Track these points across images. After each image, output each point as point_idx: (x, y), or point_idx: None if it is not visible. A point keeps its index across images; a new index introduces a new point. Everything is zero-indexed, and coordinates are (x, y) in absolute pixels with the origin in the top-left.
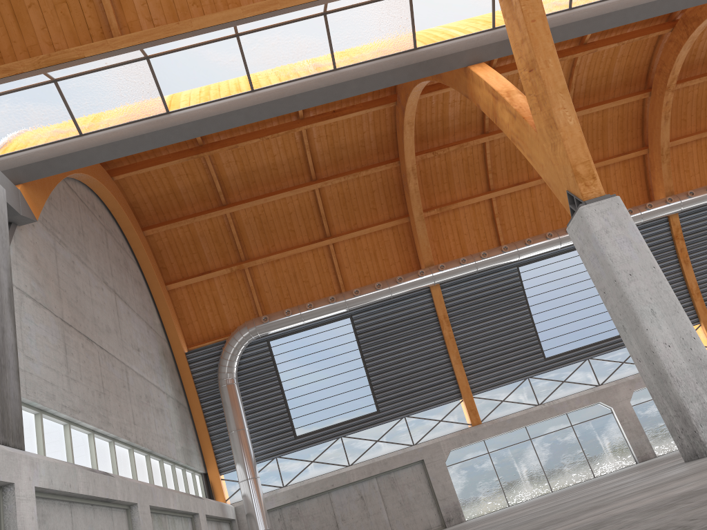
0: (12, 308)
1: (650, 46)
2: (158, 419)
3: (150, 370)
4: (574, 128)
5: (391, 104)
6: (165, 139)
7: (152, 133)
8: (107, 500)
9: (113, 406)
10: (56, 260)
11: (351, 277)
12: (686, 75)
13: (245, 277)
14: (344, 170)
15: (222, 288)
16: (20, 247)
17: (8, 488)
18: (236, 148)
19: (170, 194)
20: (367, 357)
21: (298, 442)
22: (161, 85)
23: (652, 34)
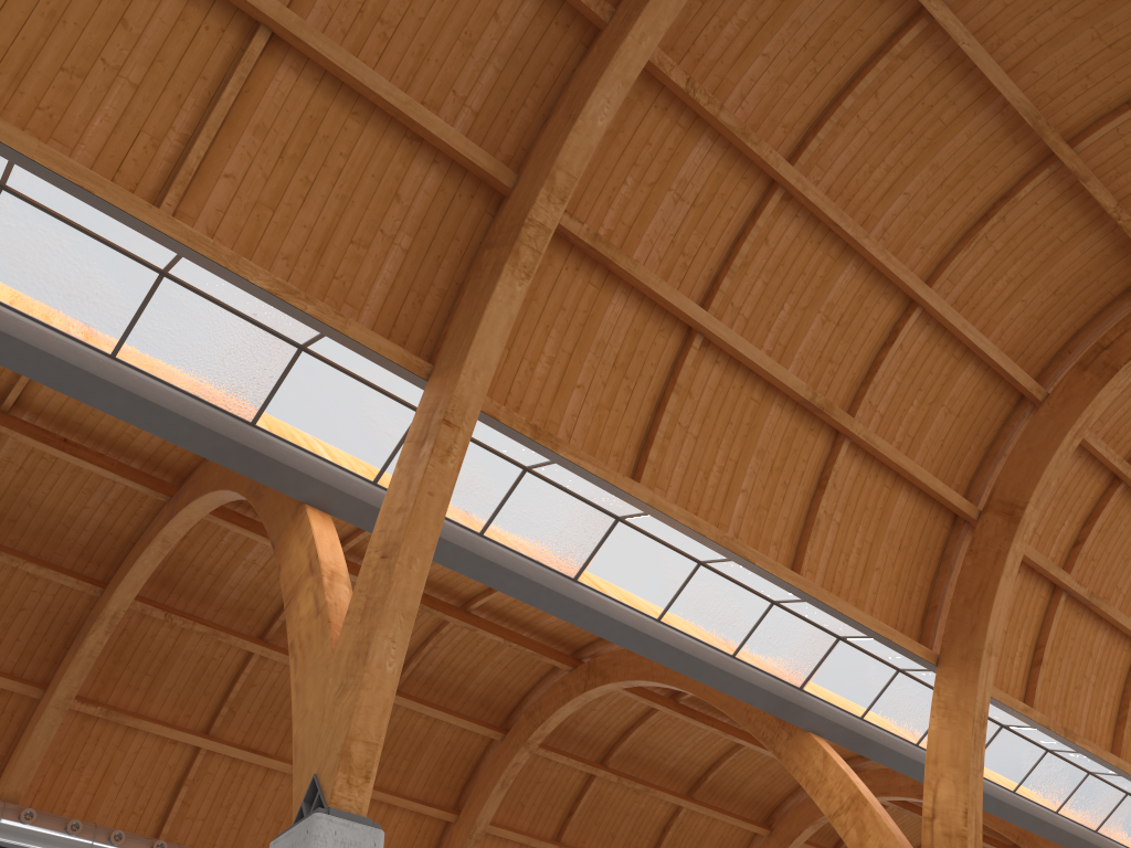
0: None
1: (537, 673)
2: None
3: None
4: (389, 679)
5: (161, 496)
6: None
7: None
8: None
9: None
10: None
11: None
12: (556, 743)
13: None
14: (3, 540)
15: None
16: None
17: None
18: None
19: None
20: None
21: None
22: None
23: (548, 659)
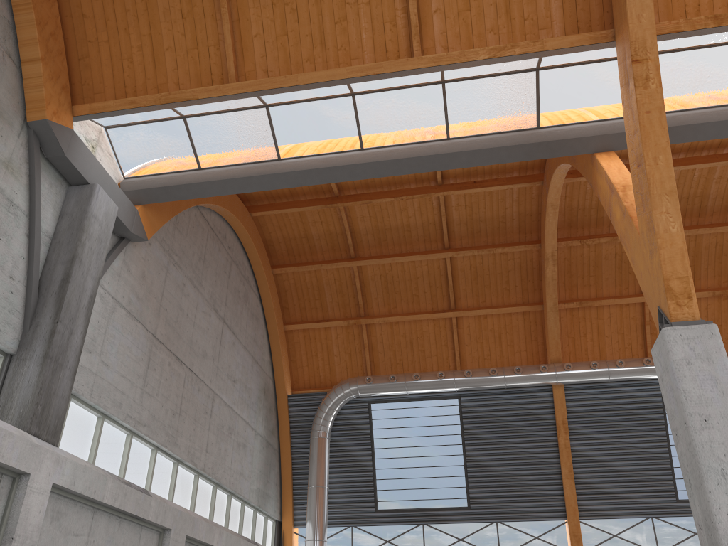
0: (88, 314)
1: None
2: (237, 454)
3: (242, 404)
4: (676, 236)
5: (537, 183)
6: (271, 183)
7: (260, 176)
8: (136, 517)
9: (186, 429)
10: (165, 280)
11: (469, 356)
12: None
13: (361, 333)
14: (480, 243)
15: (337, 339)
16: (128, 261)
17: (24, 477)
18: (372, 203)
19: (303, 238)
20: (468, 446)
21: (377, 516)
22: (276, 132)
23: None
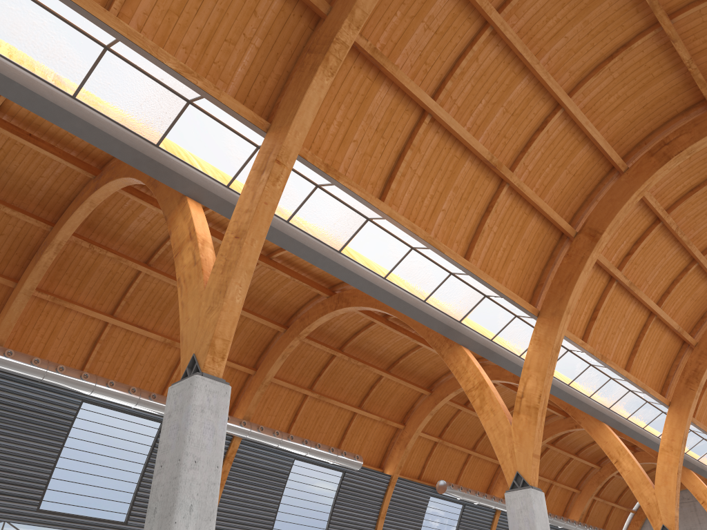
0: None
1: (308, 297)
2: None
3: None
4: (237, 306)
5: (90, 175)
6: None
7: None
8: None
9: None
10: None
11: None
12: (315, 336)
13: None
14: None
15: None
16: None
17: None
18: None
19: None
20: None
21: None
22: None
23: (315, 290)
